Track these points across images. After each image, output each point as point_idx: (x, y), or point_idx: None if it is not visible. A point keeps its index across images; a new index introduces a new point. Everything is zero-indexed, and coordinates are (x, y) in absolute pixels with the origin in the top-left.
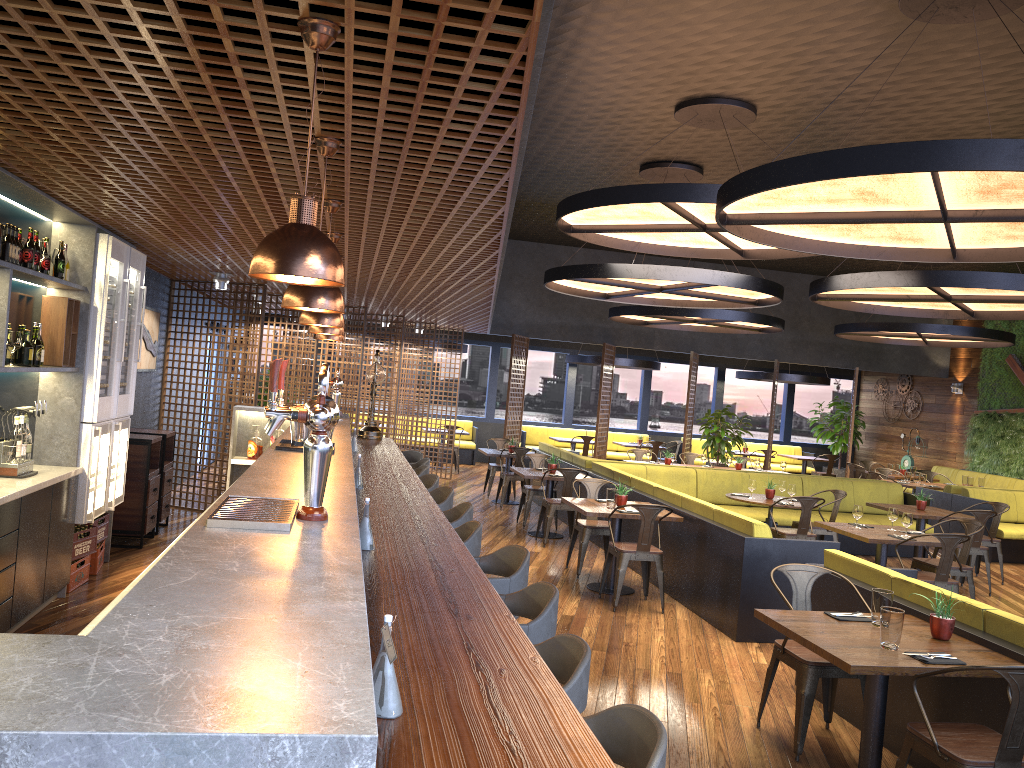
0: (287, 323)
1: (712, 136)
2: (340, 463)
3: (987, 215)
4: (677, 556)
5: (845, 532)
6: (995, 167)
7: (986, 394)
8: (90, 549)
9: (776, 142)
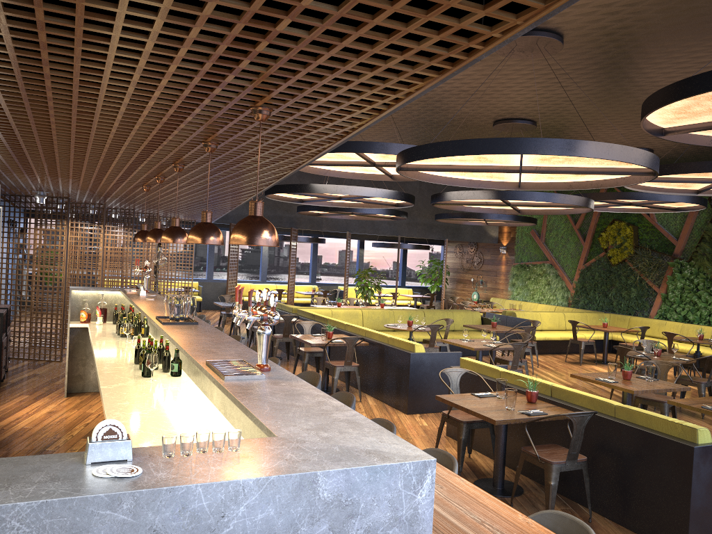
0: (80, 222)
1: None
2: (214, 331)
3: (542, 169)
4: (365, 366)
5: (460, 345)
6: (554, 153)
7: (519, 253)
8: None
9: (411, 109)
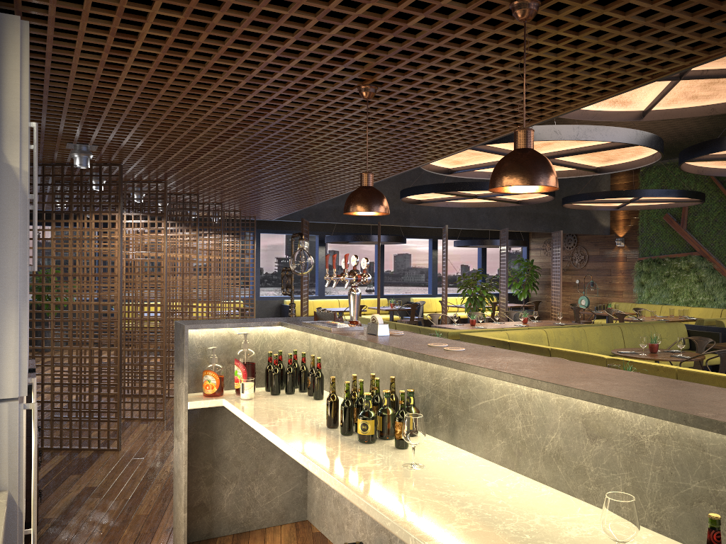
0: (126, 213)
1: None
2: None
3: None
4: None
5: None
6: None
7: (646, 245)
8: None
9: None
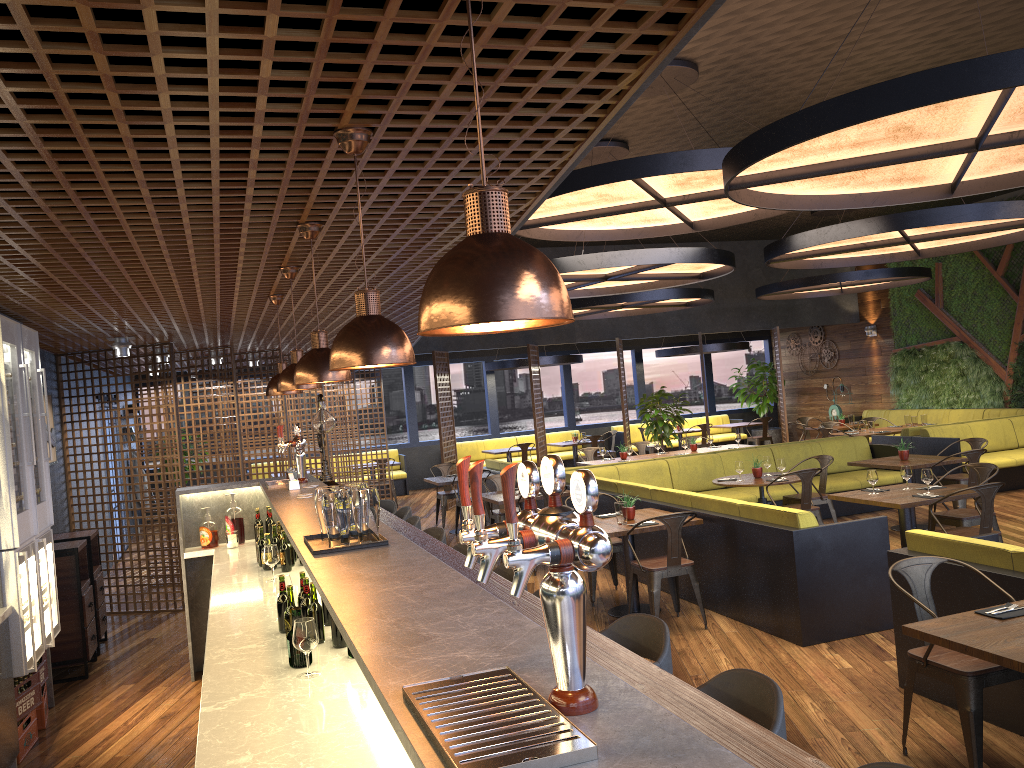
0: (198, 381)
1: (645, 105)
2: (422, 561)
3: None
4: (701, 561)
5: (869, 501)
6: None
7: (901, 332)
8: (35, 701)
9: (711, 103)
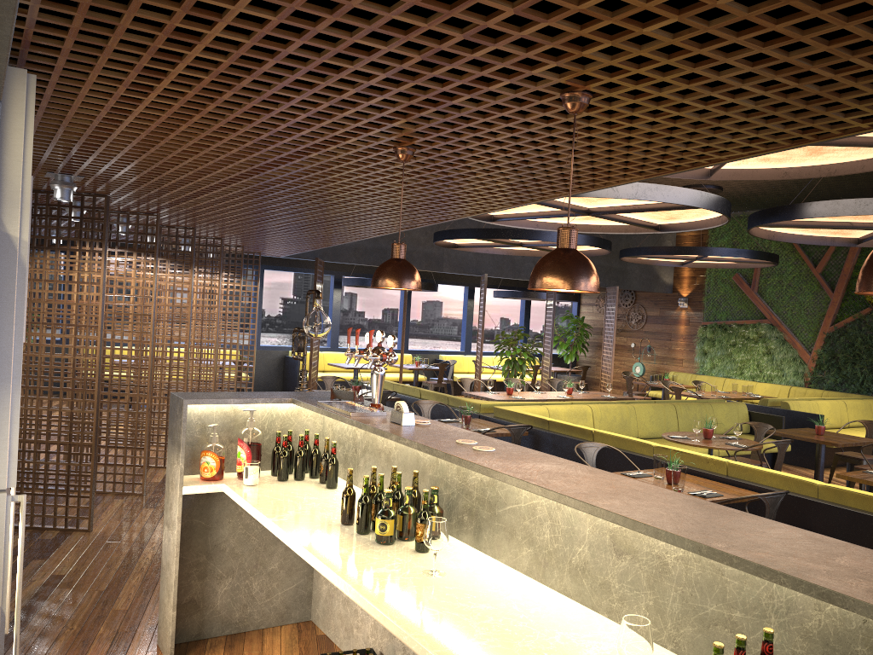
0: (108, 249)
1: None
2: None
3: None
4: None
5: None
6: None
7: (712, 307)
8: None
9: None
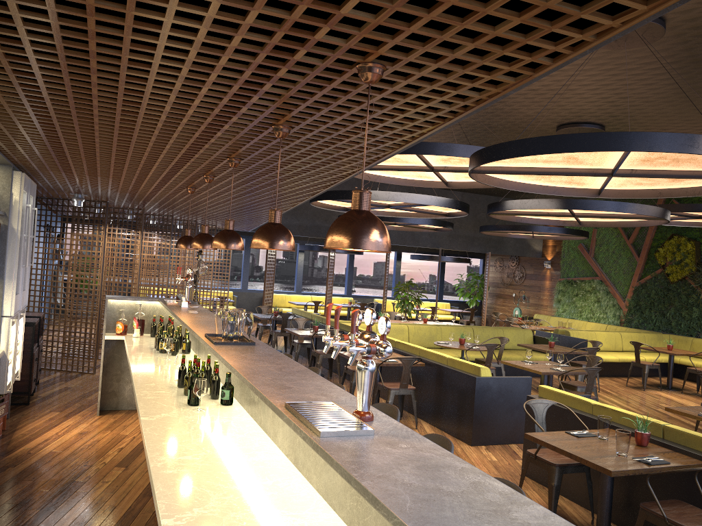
0: (117, 228)
1: None
2: (277, 355)
3: (638, 173)
4: (419, 389)
5: (524, 368)
6: (673, 150)
7: (565, 268)
8: (4, 411)
9: None
